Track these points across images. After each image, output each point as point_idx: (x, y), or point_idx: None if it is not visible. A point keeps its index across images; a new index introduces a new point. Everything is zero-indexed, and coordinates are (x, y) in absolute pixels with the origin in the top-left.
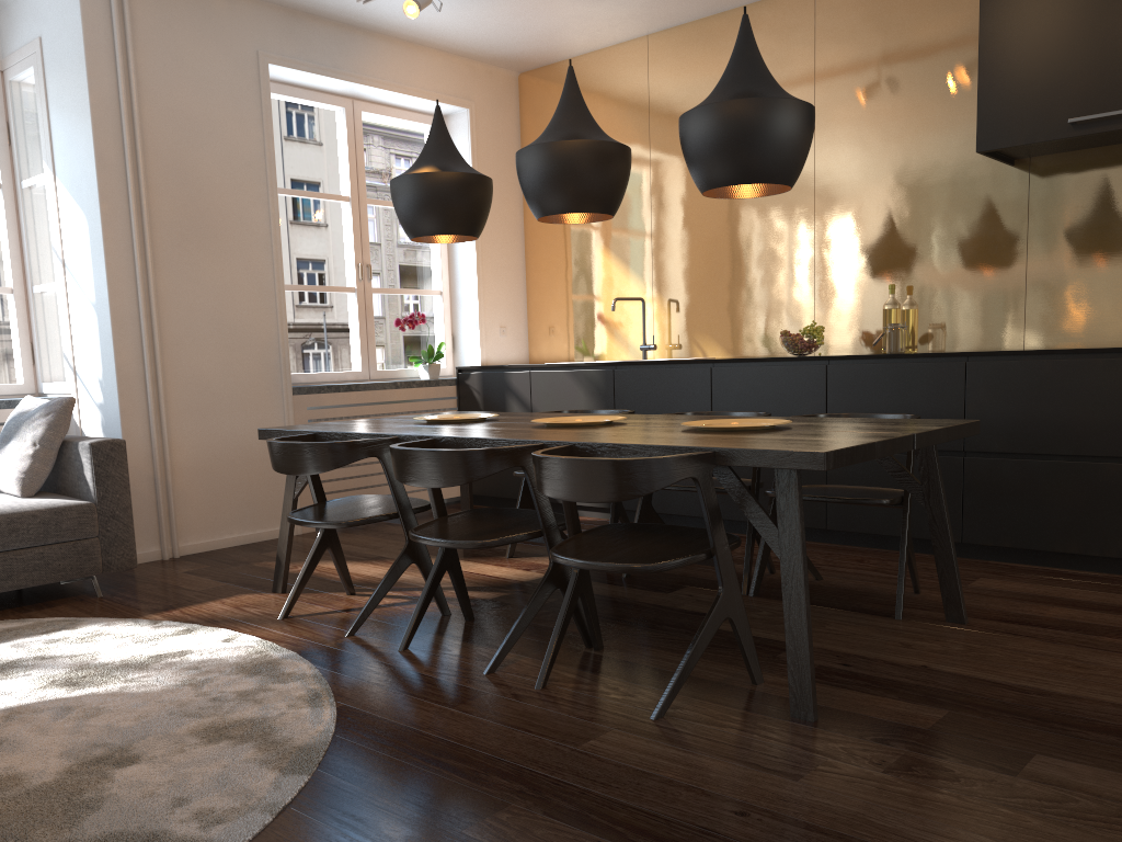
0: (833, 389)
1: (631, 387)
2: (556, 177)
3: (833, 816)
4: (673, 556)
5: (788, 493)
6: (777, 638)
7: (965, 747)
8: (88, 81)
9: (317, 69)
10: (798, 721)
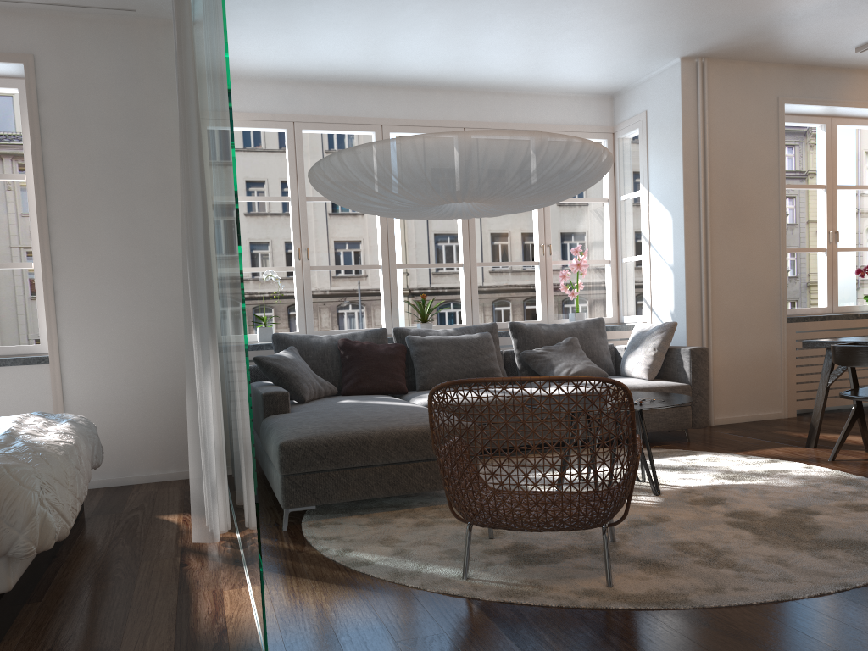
0: None
1: None
2: None
3: None
4: None
5: None
6: None
7: None
8: (682, 133)
9: (814, 102)
10: None
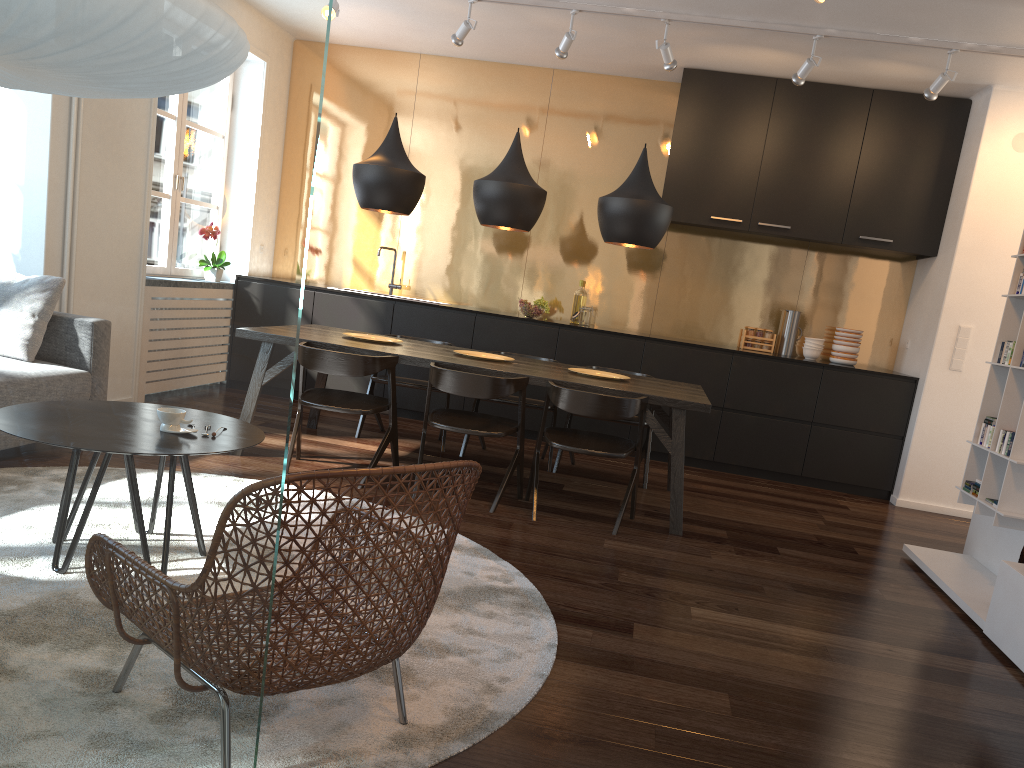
0: (561, 345)
1: (408, 319)
2: (515, 205)
3: (742, 570)
4: (622, 449)
5: (679, 421)
6: (605, 496)
7: (750, 544)
8: None
9: None
10: (675, 535)
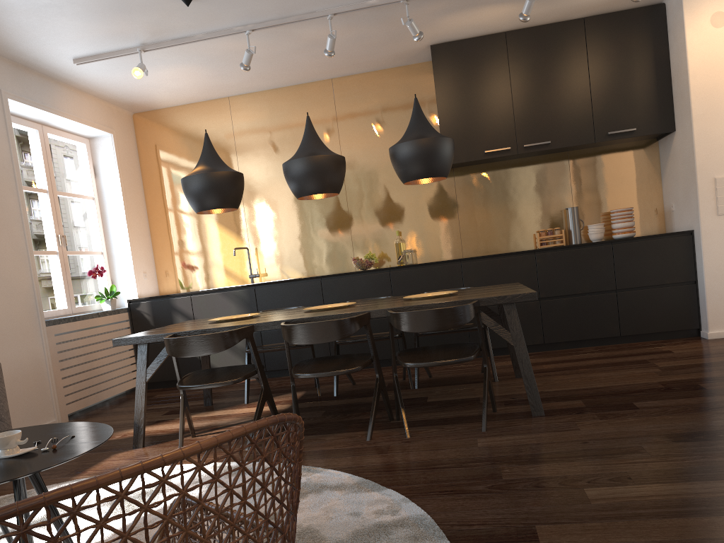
0: (394, 284)
1: (268, 297)
2: (320, 174)
3: (613, 434)
4: (469, 353)
5: (512, 314)
6: (465, 397)
7: (608, 407)
8: None
9: (34, 104)
10: (539, 416)
